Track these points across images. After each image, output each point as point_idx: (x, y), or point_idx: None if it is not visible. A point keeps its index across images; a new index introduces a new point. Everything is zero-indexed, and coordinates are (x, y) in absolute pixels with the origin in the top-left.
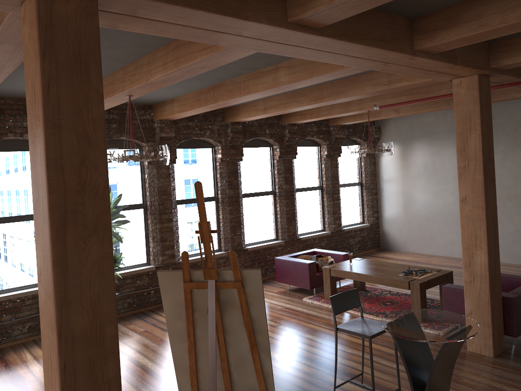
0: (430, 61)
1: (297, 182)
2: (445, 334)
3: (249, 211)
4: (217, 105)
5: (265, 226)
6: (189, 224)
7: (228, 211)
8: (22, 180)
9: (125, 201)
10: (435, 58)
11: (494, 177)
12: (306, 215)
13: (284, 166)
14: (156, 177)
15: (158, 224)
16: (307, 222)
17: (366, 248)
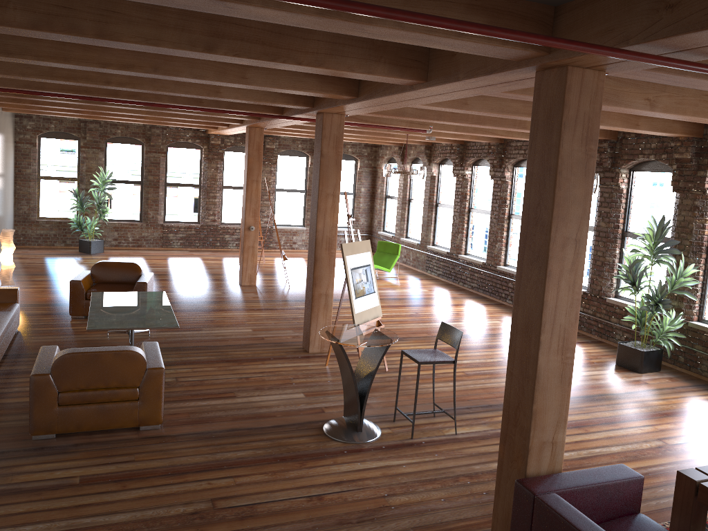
0: (435, 87)
1: None
2: (331, 331)
3: None
4: (684, 120)
5: None
6: None
7: None
8: (656, 201)
9: None
10: (431, 85)
11: (543, 256)
12: None
13: None
14: None
15: None
16: None
17: None
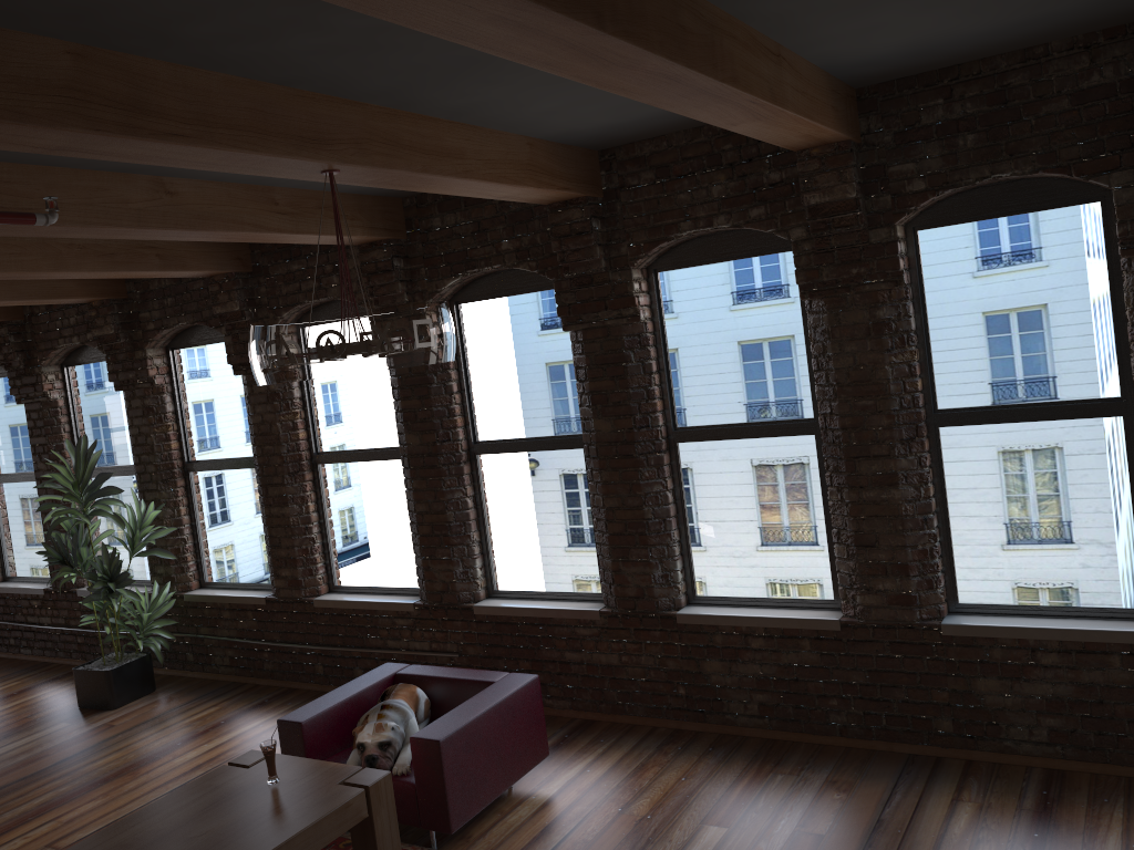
0: None
1: (692, 402)
2: None
3: (501, 494)
4: None
5: (562, 548)
6: (347, 512)
7: (411, 492)
8: (108, 409)
9: (232, 450)
10: None
11: None
12: (738, 533)
13: (589, 354)
14: (249, 403)
15: (264, 508)
16: (743, 560)
17: (1130, 752)
